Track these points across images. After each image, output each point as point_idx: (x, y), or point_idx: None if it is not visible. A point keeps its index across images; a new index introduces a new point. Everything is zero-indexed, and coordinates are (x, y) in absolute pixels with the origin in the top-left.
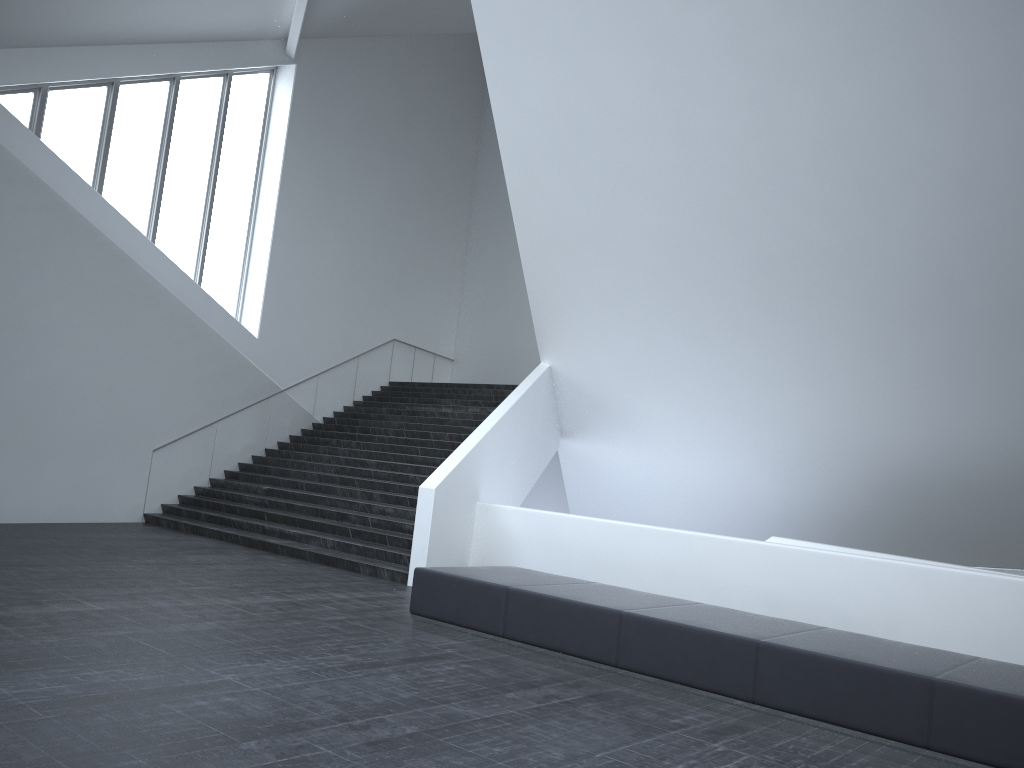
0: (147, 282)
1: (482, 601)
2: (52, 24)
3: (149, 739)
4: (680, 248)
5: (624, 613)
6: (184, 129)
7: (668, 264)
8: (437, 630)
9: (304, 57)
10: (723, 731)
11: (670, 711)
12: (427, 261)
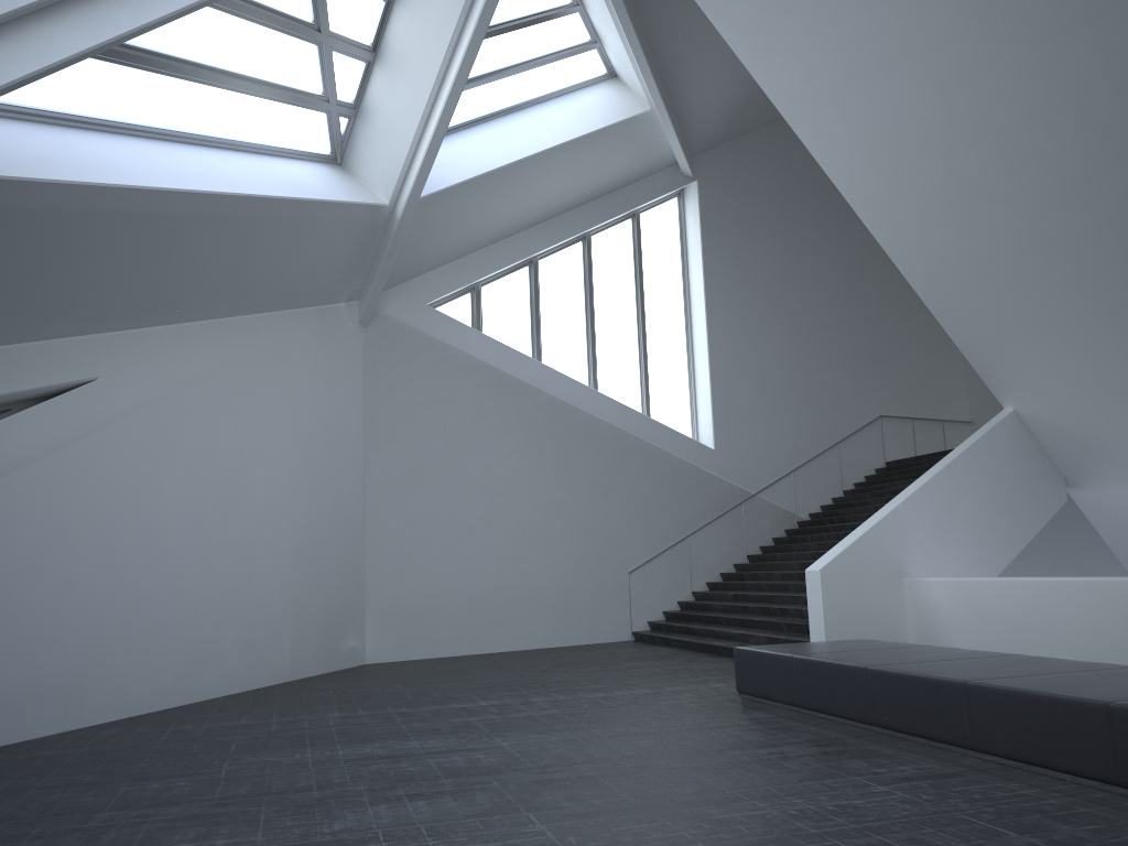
0: (591, 422)
1: (778, 672)
2: (461, 237)
3: (386, 777)
4: (1058, 247)
5: (869, 668)
6: (604, 277)
7: (1058, 268)
8: (756, 706)
9: (704, 170)
10: (919, 778)
11: (891, 763)
12: (905, 322)
